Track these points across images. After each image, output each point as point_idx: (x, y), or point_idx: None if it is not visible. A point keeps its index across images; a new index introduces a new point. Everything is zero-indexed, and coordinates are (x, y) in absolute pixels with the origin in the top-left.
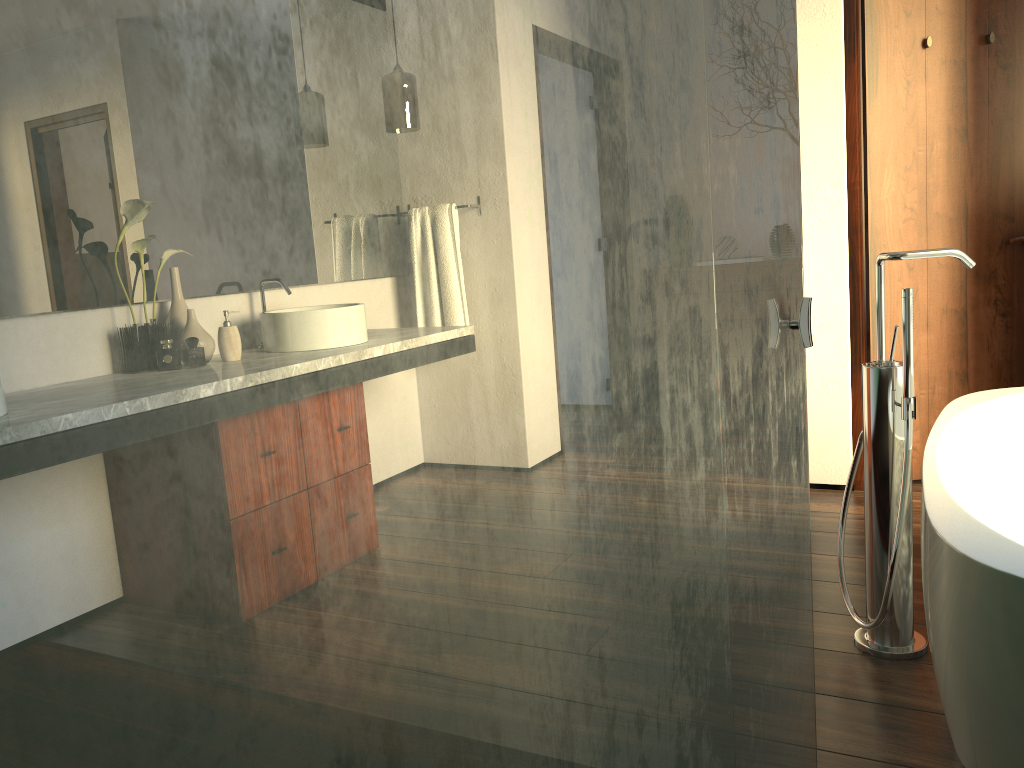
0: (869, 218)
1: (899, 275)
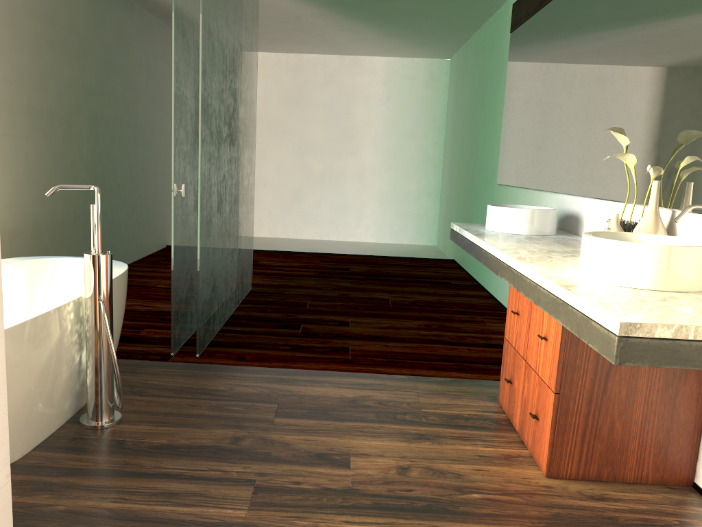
0: None
1: None
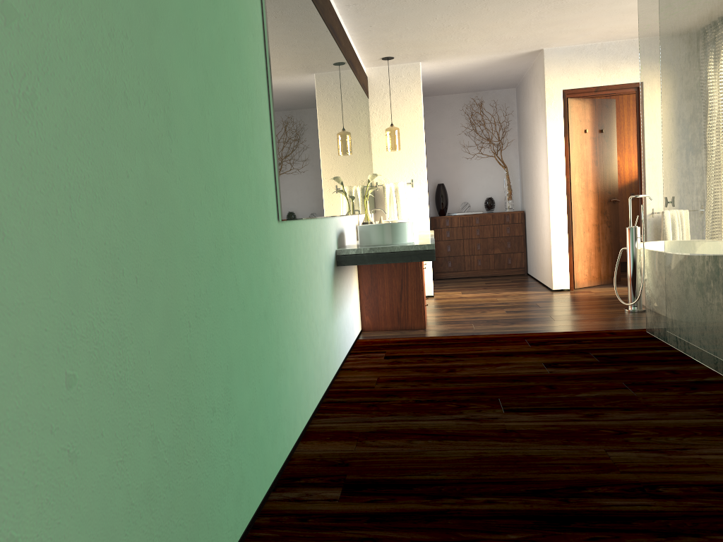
0: (571, 191)
1: (580, 211)
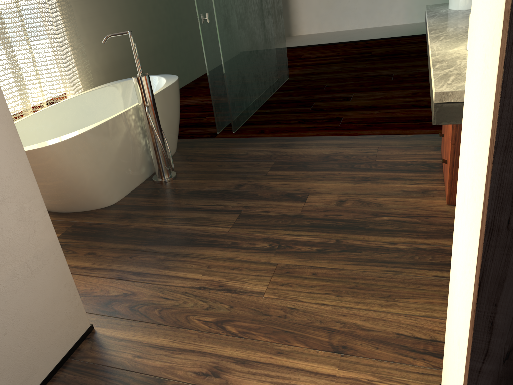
0: None
1: None
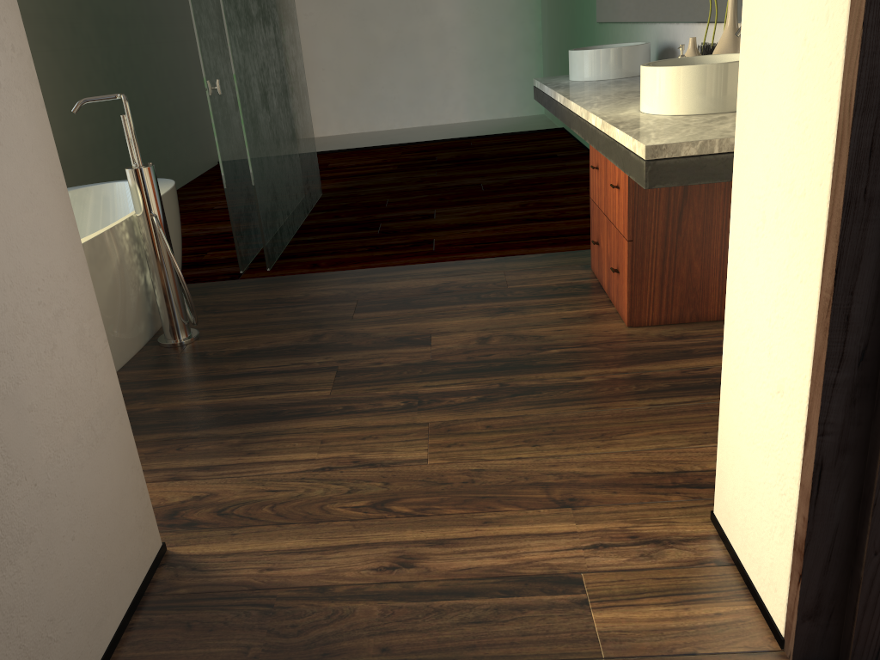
0: None
1: None
